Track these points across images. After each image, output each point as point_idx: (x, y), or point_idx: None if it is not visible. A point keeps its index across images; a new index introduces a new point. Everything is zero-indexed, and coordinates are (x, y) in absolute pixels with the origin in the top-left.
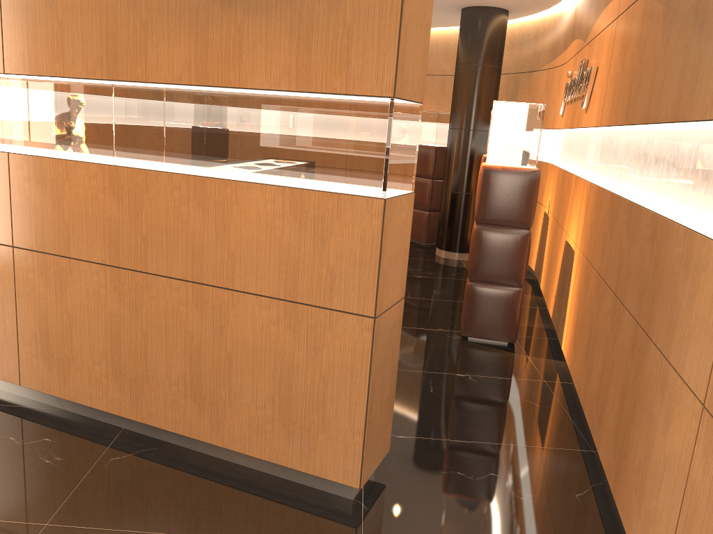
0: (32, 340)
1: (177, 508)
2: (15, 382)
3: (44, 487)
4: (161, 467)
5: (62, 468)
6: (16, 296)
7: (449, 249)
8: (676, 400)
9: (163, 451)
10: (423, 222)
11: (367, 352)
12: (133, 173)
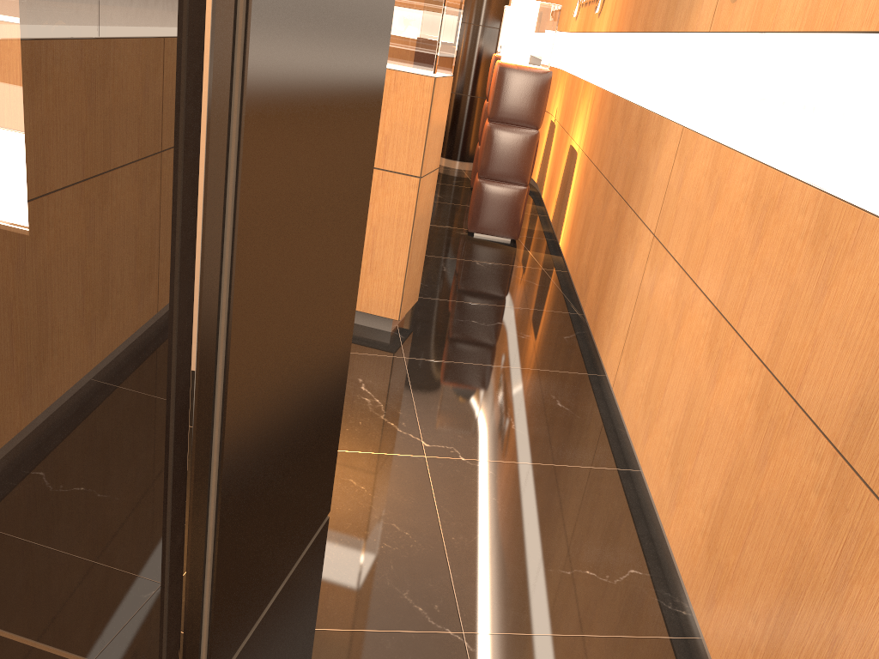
0: None
1: None
2: None
3: None
4: None
5: None
6: None
7: (450, 157)
8: (639, 240)
9: None
10: None
11: (412, 206)
12: None
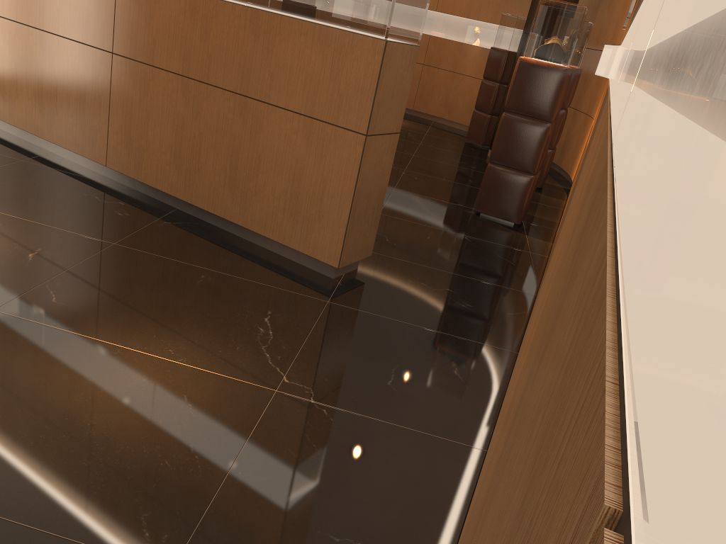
0: (118, 130)
1: (204, 255)
2: (103, 164)
3: (116, 226)
4: (199, 234)
5: (129, 220)
6: (110, 94)
7: None
8: (565, 219)
9: (203, 226)
10: (483, 125)
11: (357, 162)
12: (207, 1)
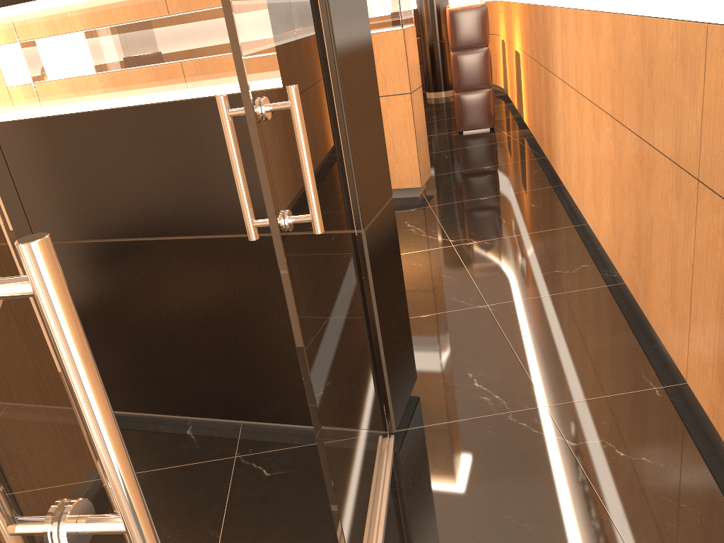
0: None
1: None
2: None
3: None
4: None
5: None
6: None
7: (436, 90)
8: (557, 88)
9: None
10: None
11: (410, 112)
12: None
